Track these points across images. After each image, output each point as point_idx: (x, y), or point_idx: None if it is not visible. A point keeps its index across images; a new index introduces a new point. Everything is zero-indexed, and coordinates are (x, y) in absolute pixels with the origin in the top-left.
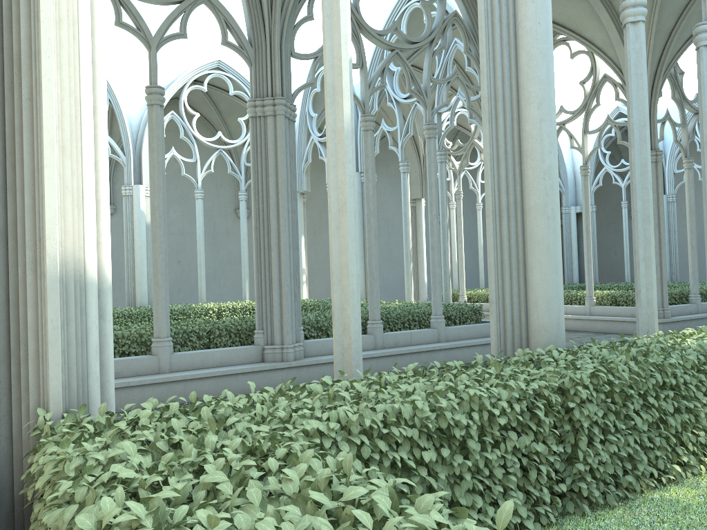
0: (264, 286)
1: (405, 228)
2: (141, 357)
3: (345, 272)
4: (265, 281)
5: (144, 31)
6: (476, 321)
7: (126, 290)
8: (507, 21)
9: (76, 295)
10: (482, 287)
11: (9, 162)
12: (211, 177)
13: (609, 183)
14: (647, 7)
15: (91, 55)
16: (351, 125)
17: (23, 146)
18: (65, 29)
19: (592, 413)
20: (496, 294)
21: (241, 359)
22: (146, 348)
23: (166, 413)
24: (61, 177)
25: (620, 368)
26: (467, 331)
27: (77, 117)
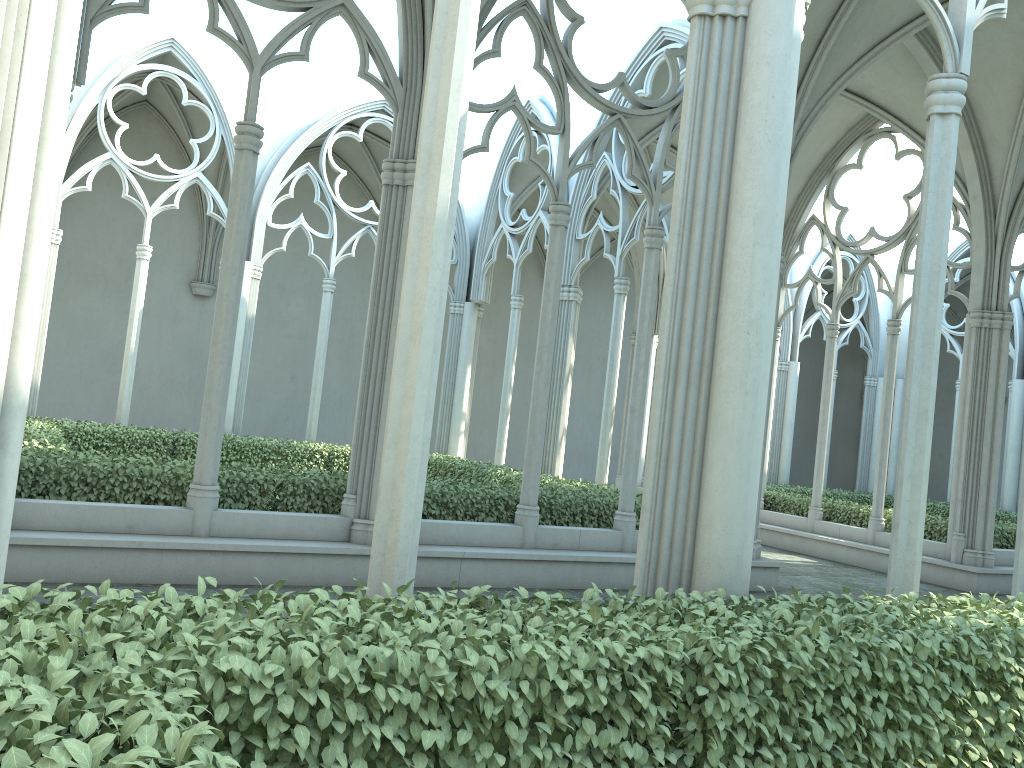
0: (366, 432)
1: (609, 376)
2: (169, 508)
3: (405, 431)
4: (370, 424)
5: (247, 44)
6: None
7: None
8: (727, 89)
9: None
10: None
11: None
12: (357, 264)
13: (945, 351)
14: (1015, 98)
15: (48, 62)
16: (447, 213)
17: None
18: (0, 19)
19: (736, 708)
20: (653, 497)
21: (317, 533)
22: (184, 496)
23: (51, 606)
24: None
25: (798, 645)
26: None
27: (4, 149)
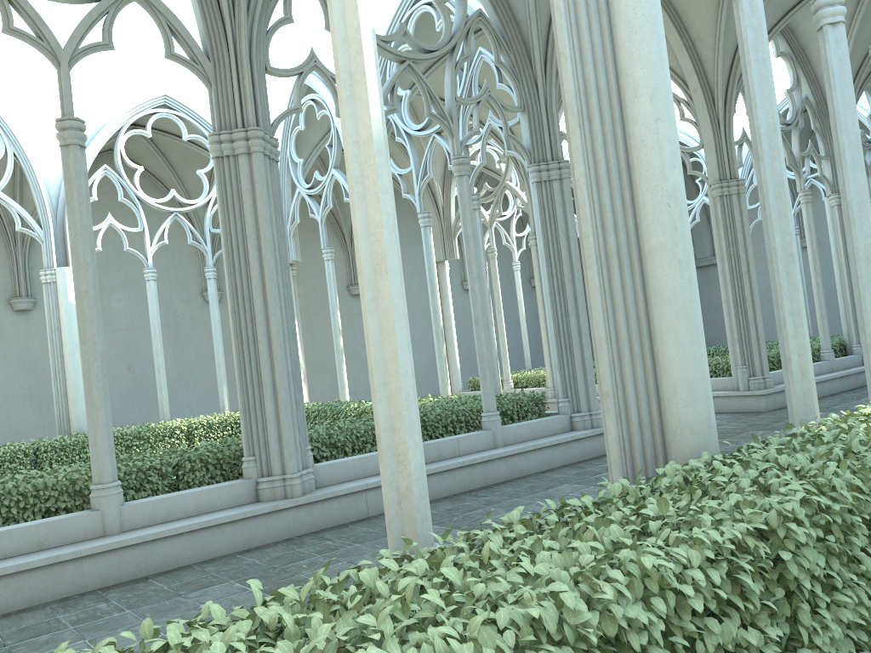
0: (251, 394)
1: (433, 299)
2: (76, 514)
3: (393, 369)
4: (252, 386)
5: (48, 40)
6: (538, 415)
7: (55, 412)
8: None
9: None
10: (528, 367)
11: None
12: (166, 252)
13: None
14: (713, 2)
15: None
16: (383, 132)
17: None
18: None
19: (812, 563)
20: (613, 382)
21: (227, 501)
22: (83, 499)
23: None
24: None
25: (838, 485)
26: (531, 429)
27: None
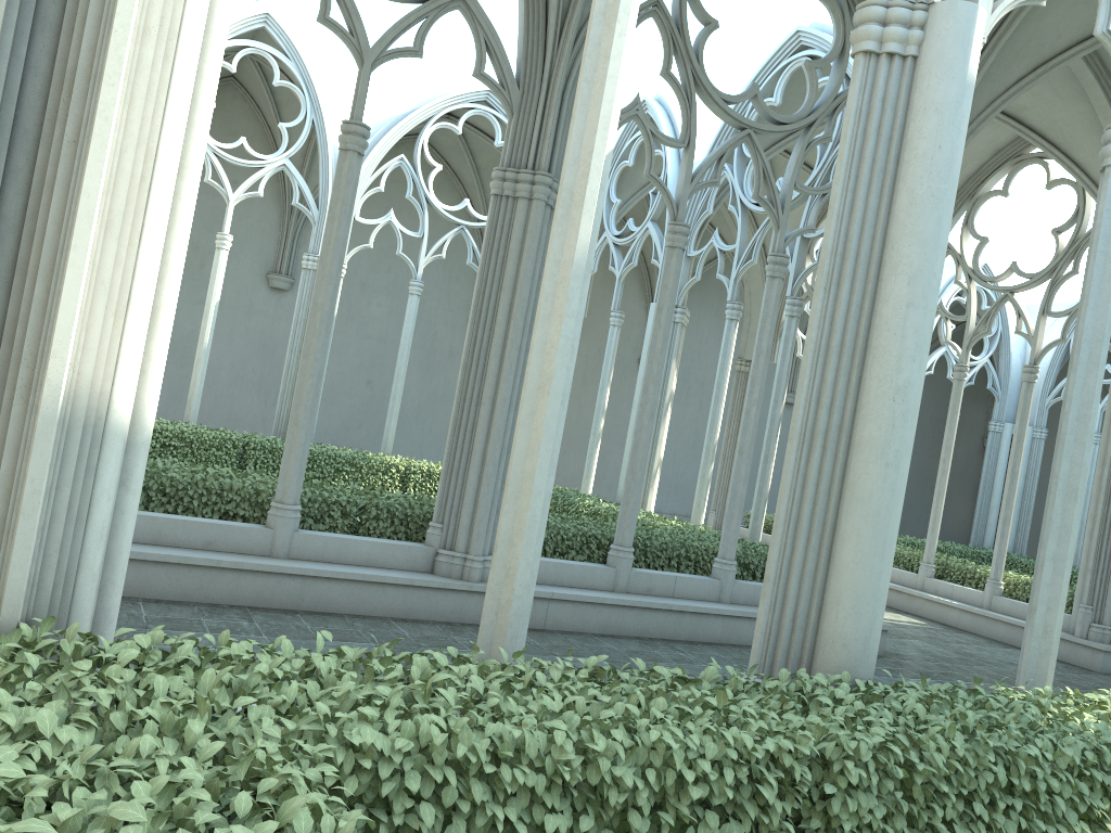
0: (458, 458)
1: (714, 407)
2: (249, 526)
3: (527, 486)
4: (462, 450)
5: (359, 37)
6: None
7: (276, 410)
8: (889, 134)
9: (84, 447)
10: None
11: (27, 230)
12: (445, 264)
13: None
14: None
15: (193, 87)
16: (586, 258)
17: (50, 210)
18: (152, 45)
19: (863, 809)
20: (778, 567)
21: (400, 561)
22: (263, 512)
23: (173, 655)
24: (96, 267)
25: (932, 746)
26: None
27: (146, 179)
